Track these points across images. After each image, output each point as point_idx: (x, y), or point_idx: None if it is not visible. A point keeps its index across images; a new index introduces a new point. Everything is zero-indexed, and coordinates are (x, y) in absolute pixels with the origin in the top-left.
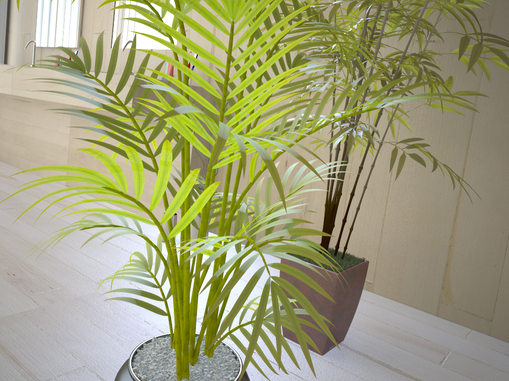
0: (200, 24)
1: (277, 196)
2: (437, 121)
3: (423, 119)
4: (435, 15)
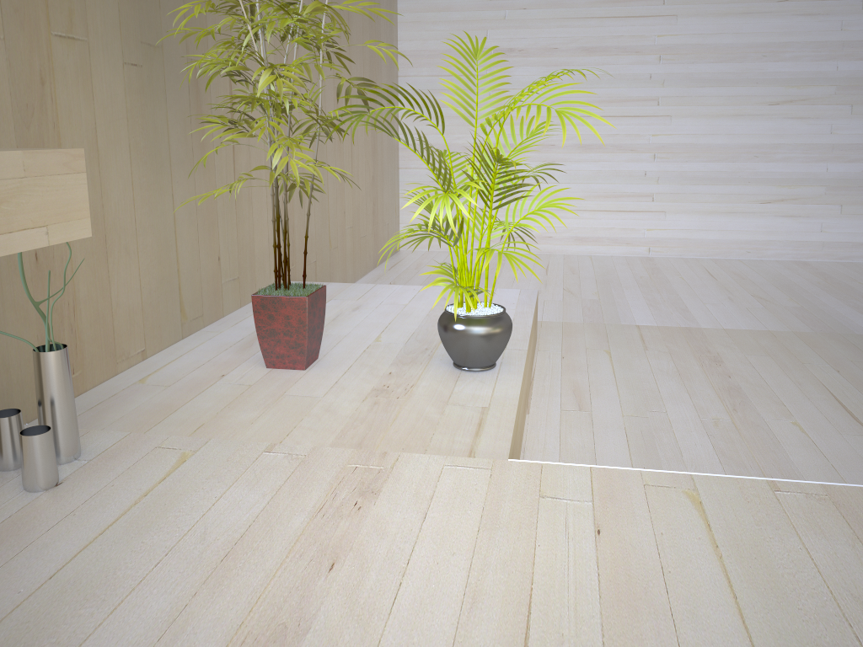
0: None
1: (36, 316)
2: (152, 152)
3: (144, 152)
4: (132, 35)
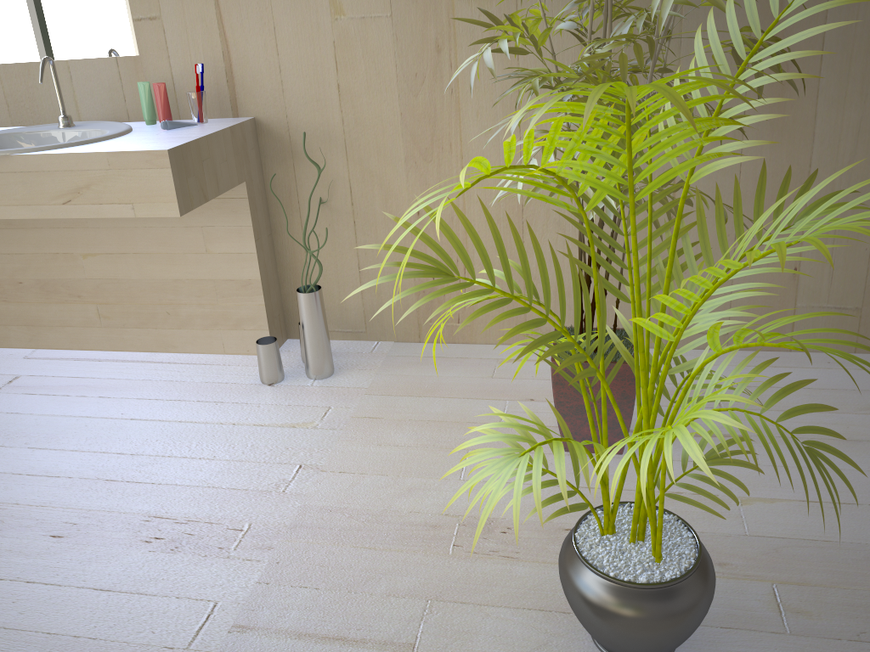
0: (182, 3)
1: (414, 261)
2: None
3: None
4: None
